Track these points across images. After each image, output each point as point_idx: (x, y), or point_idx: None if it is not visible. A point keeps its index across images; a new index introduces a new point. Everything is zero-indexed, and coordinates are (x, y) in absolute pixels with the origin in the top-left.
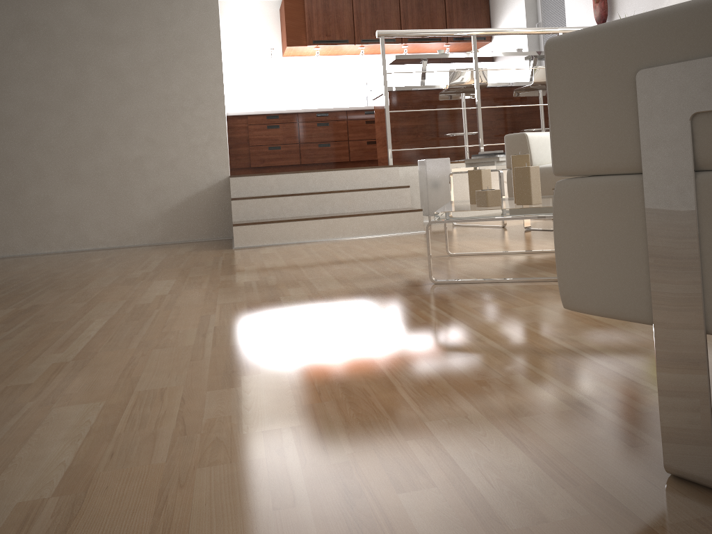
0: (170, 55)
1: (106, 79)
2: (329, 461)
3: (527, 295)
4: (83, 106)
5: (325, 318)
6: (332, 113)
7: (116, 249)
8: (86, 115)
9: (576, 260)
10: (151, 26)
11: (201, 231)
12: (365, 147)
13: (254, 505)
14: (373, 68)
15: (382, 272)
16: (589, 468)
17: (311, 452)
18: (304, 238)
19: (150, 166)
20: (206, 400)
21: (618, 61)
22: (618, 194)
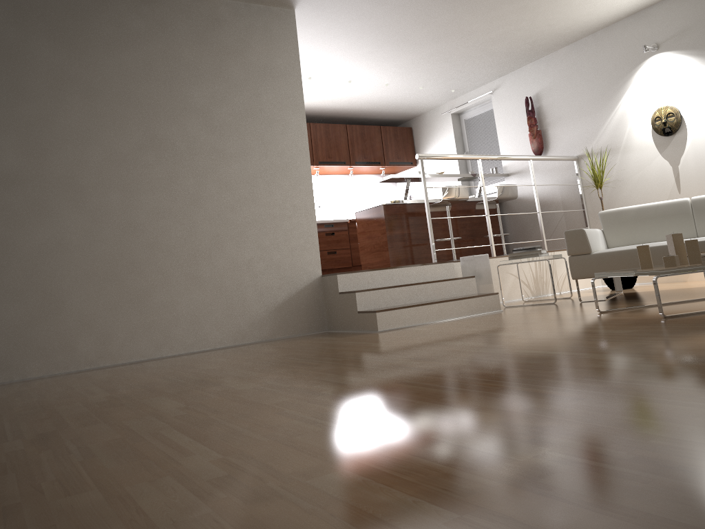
0: (271, 169)
1: (221, 189)
2: None
3: None
4: (202, 213)
5: (679, 330)
6: None
7: (239, 346)
8: (205, 221)
9: None
10: (256, 143)
11: (302, 326)
12: (326, 256)
13: None
14: (318, 187)
15: (596, 320)
16: None
17: None
18: (425, 320)
19: (259, 268)
20: None
21: None
22: None
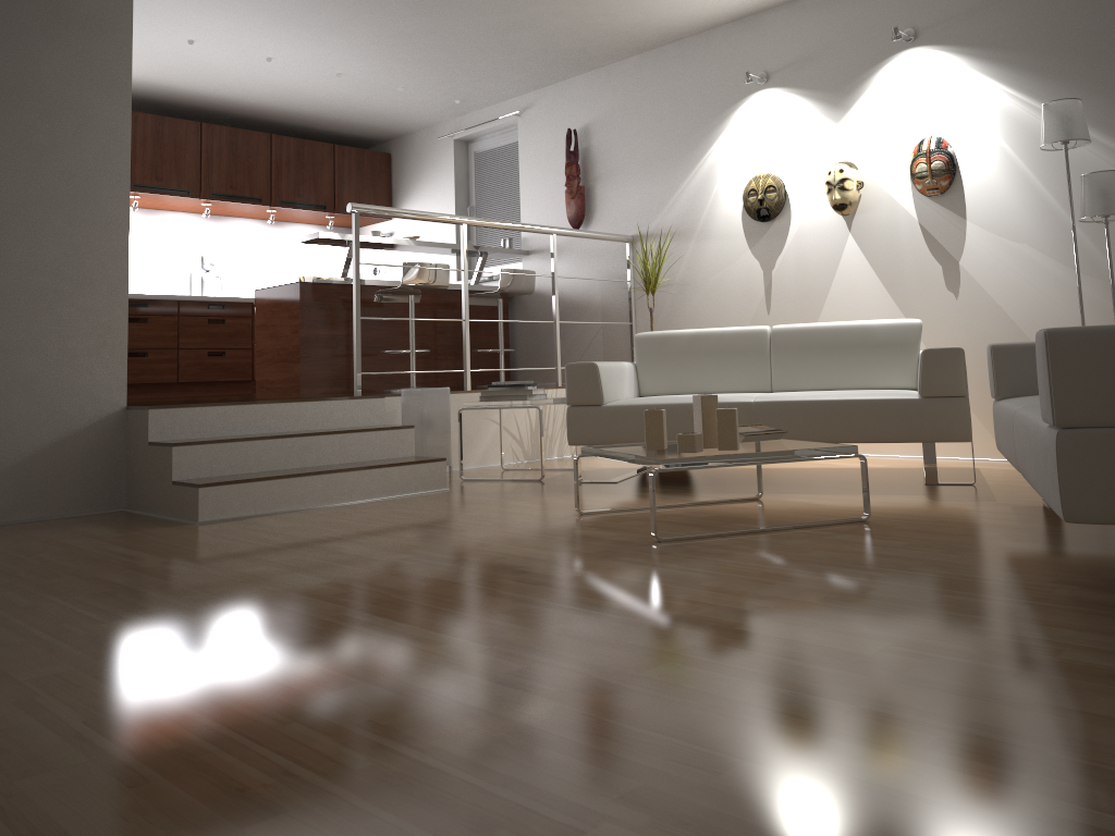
0: (43, 202)
1: None
2: (973, 653)
3: (784, 543)
4: None
5: (650, 580)
6: (156, 303)
7: None
8: None
9: (1078, 486)
10: (16, 149)
11: (71, 500)
12: (204, 360)
13: (997, 677)
14: (211, 236)
15: (556, 535)
16: (1113, 628)
17: (948, 652)
18: (298, 504)
19: None
20: (763, 645)
21: (1111, 354)
22: (1113, 440)
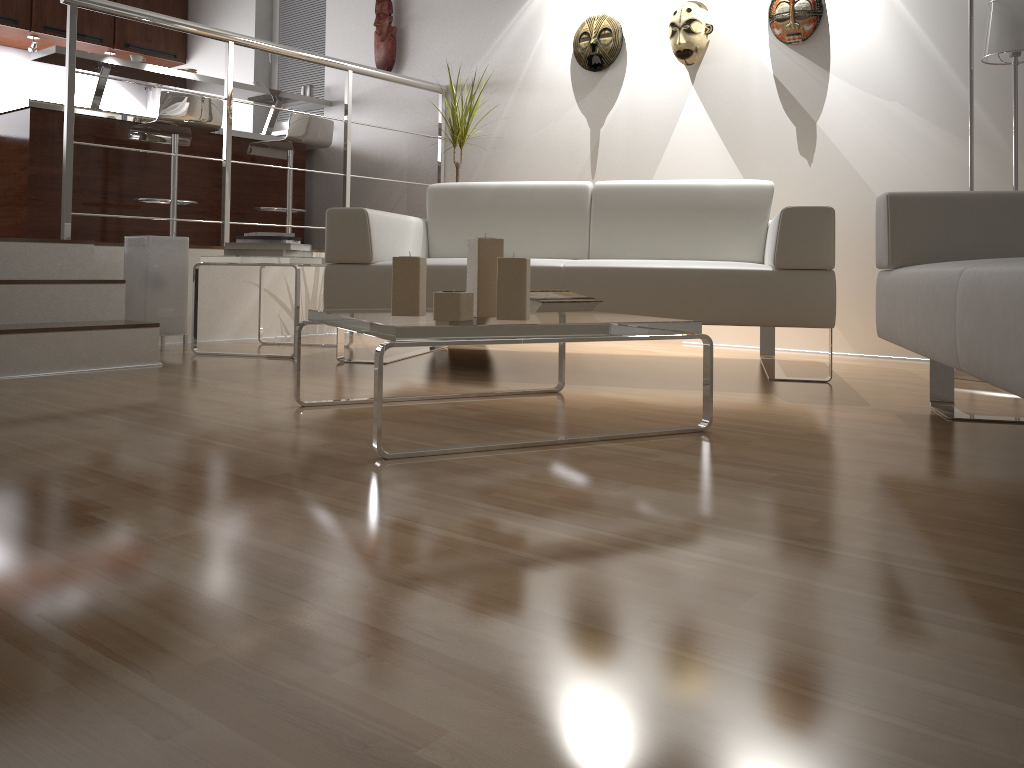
0: None
1: None
2: None
3: (582, 469)
4: None
5: (312, 553)
6: None
7: None
8: None
9: None
10: None
11: None
12: None
13: None
14: None
15: (230, 441)
16: None
17: None
18: None
19: None
20: None
21: None
22: None
